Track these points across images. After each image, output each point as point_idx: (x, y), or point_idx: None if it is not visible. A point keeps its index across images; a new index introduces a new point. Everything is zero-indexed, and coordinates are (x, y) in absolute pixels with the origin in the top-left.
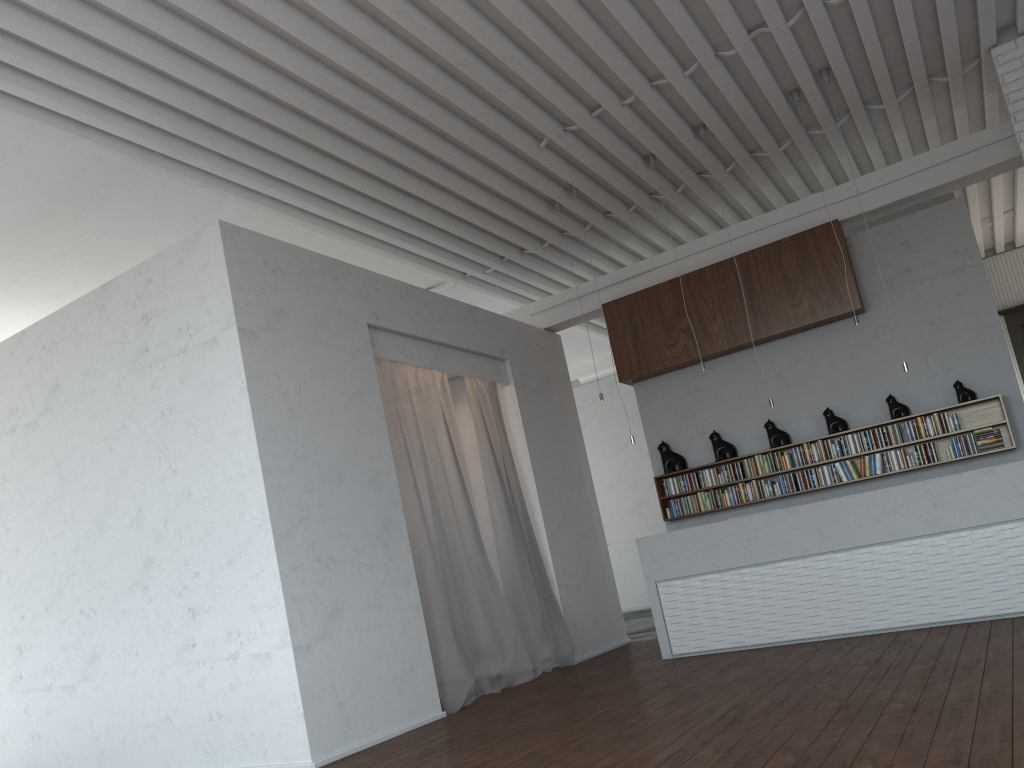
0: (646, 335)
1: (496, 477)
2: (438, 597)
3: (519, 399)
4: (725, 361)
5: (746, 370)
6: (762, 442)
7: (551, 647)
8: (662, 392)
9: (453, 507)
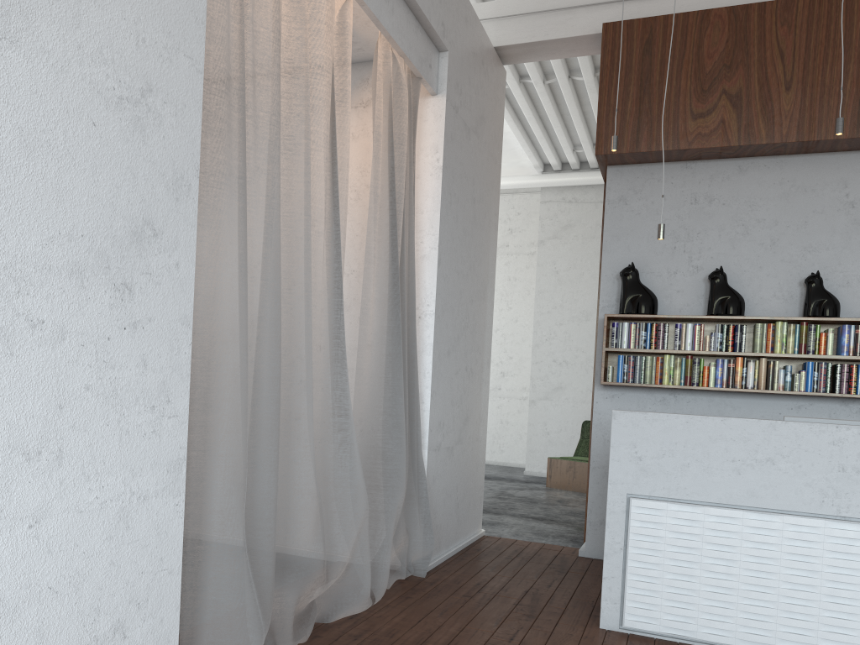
0: (663, 89)
1: (386, 238)
2: (232, 446)
3: (447, 126)
4: (769, 165)
5: (799, 188)
6: (788, 305)
7: (400, 548)
8: (650, 190)
9: (308, 260)
